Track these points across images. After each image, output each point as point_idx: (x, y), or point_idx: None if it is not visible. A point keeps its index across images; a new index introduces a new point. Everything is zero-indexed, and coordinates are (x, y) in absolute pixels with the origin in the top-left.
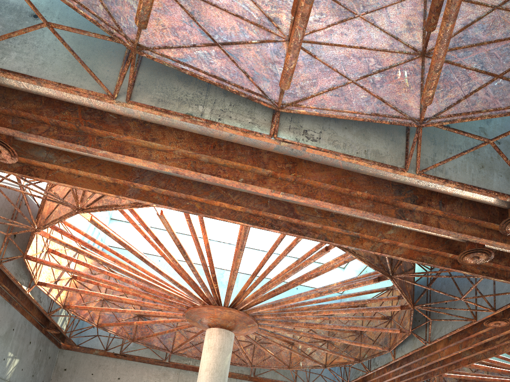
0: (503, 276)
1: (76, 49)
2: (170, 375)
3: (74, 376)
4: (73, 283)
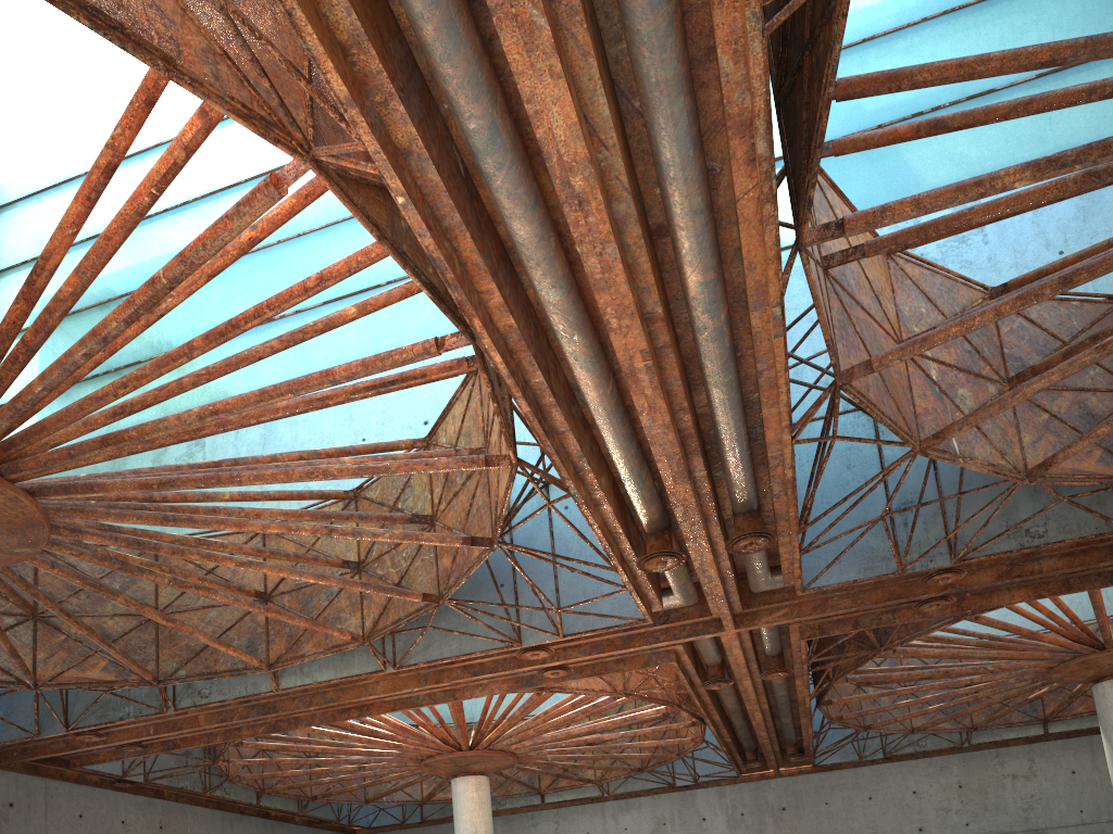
0: (639, 593)
1: None
2: None
3: None
4: None
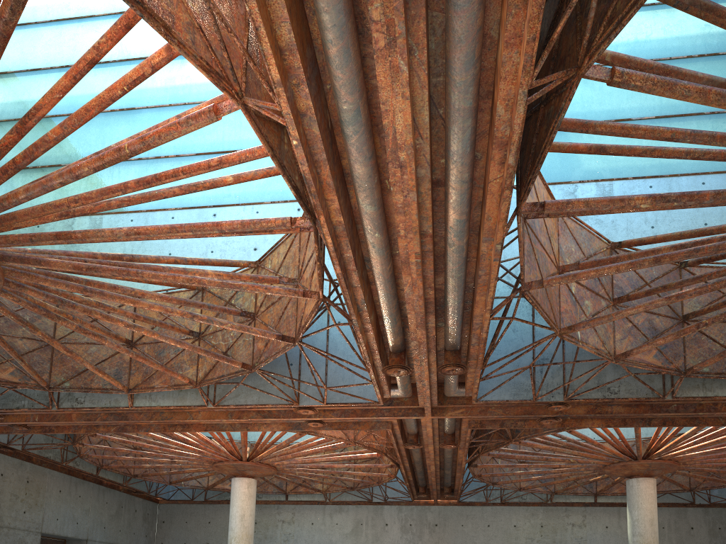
0: (379, 386)
1: None
2: None
3: None
4: None
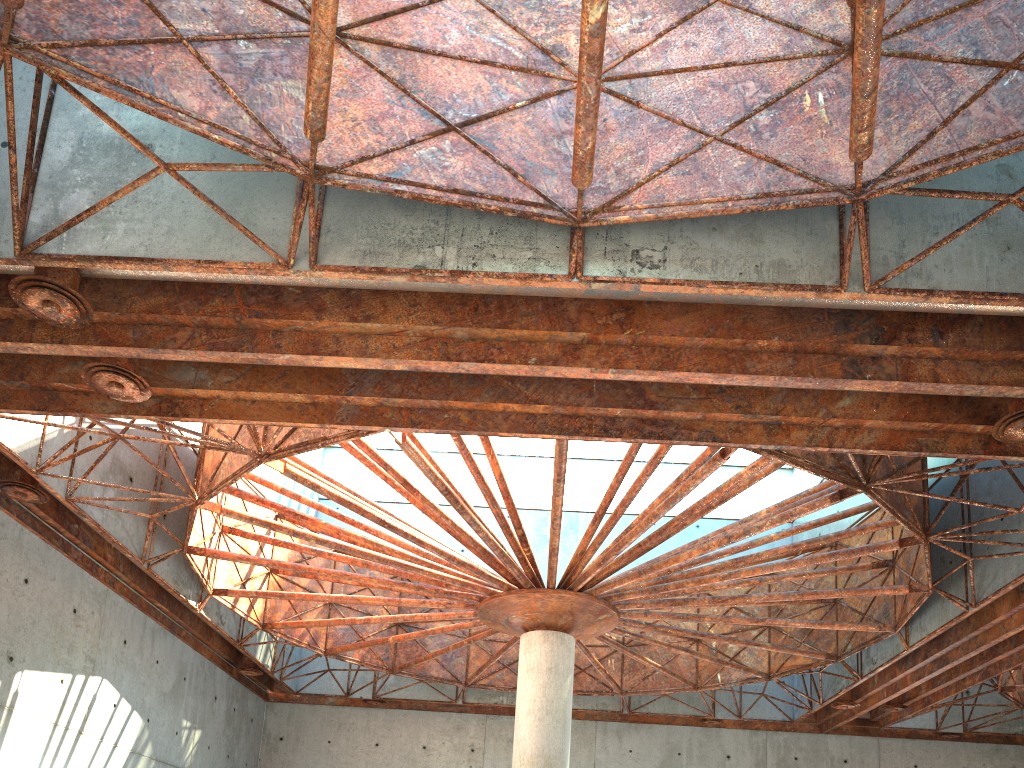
0: None
1: (218, 192)
2: (469, 728)
3: (298, 749)
4: (273, 581)
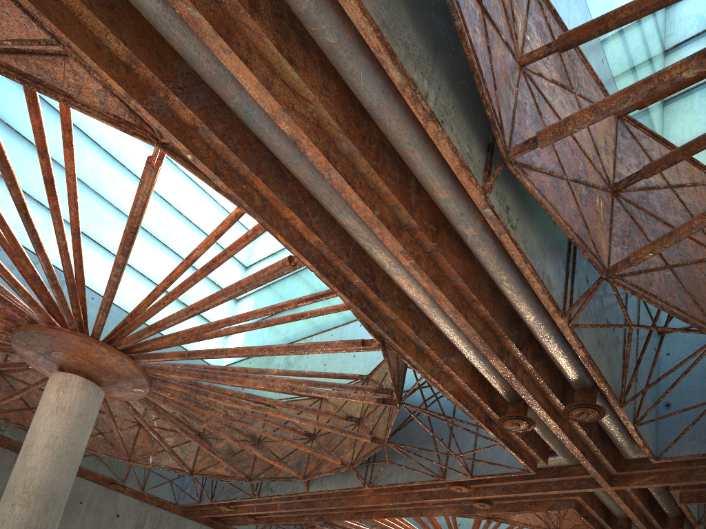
0: (514, 449)
1: None
2: None
3: None
4: None
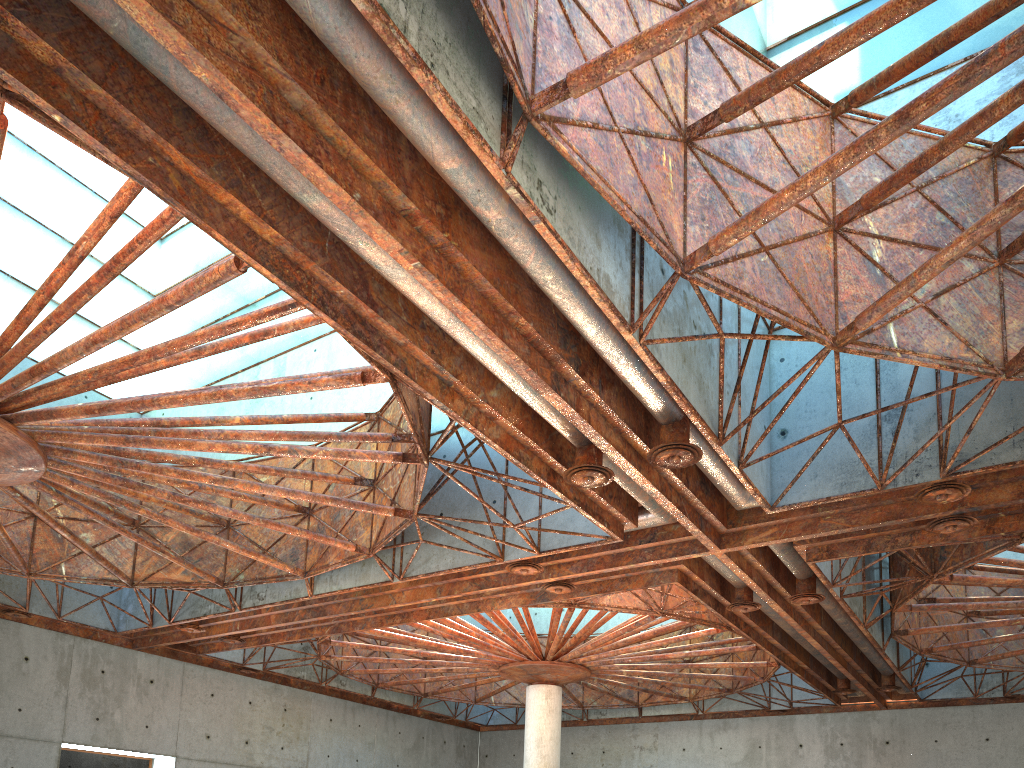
0: (591, 510)
1: None
2: None
3: None
4: None
